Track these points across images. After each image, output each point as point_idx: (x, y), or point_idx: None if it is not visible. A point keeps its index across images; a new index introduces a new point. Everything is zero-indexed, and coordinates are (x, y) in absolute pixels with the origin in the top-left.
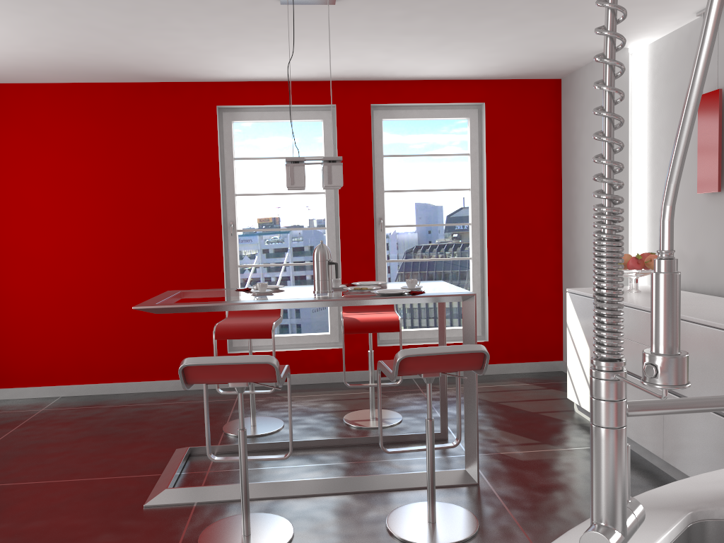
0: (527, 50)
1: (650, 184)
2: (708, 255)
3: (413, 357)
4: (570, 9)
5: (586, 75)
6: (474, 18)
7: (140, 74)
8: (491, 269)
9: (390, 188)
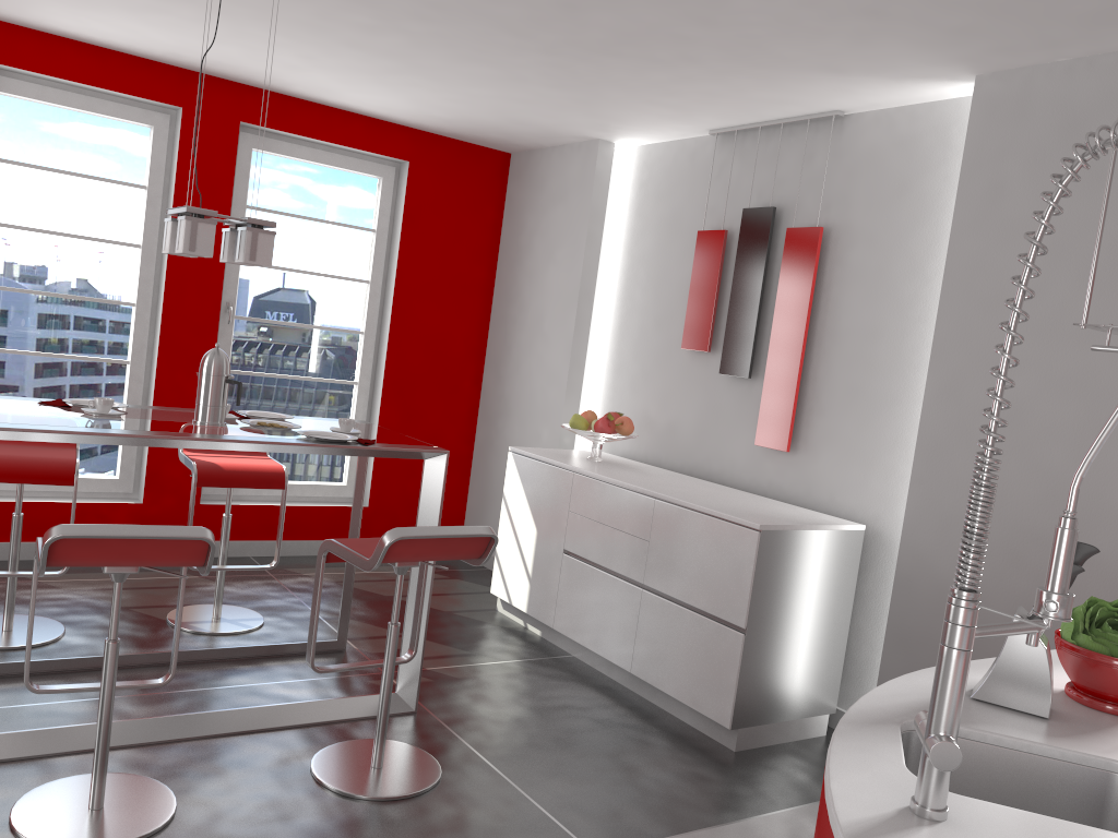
0: (496, 111)
1: (618, 324)
2: (682, 425)
3: (407, 539)
4: (584, 85)
5: (552, 161)
6: (462, 59)
7: None
8: (385, 402)
9: None
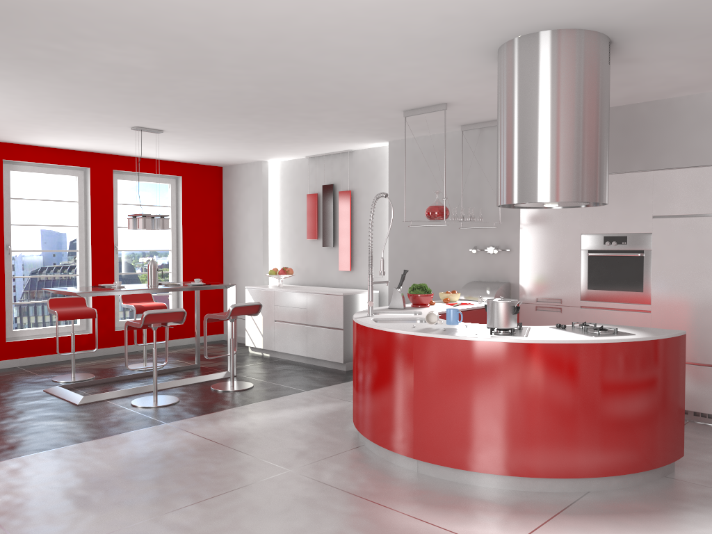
0: (221, 156)
1: (280, 233)
2: (311, 268)
3: (236, 307)
4: (258, 148)
5: (242, 169)
6: (213, 145)
7: None
8: (184, 278)
9: (122, 225)
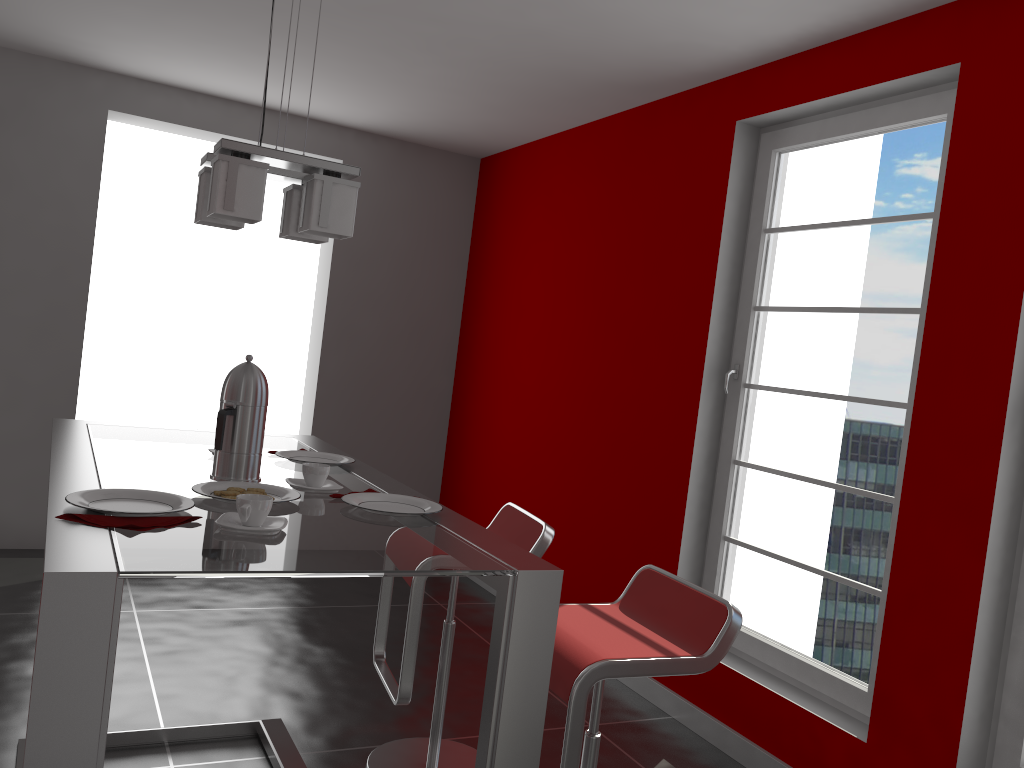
0: None
1: None
2: None
3: None
4: None
5: None
6: None
7: (613, 84)
8: None
9: None
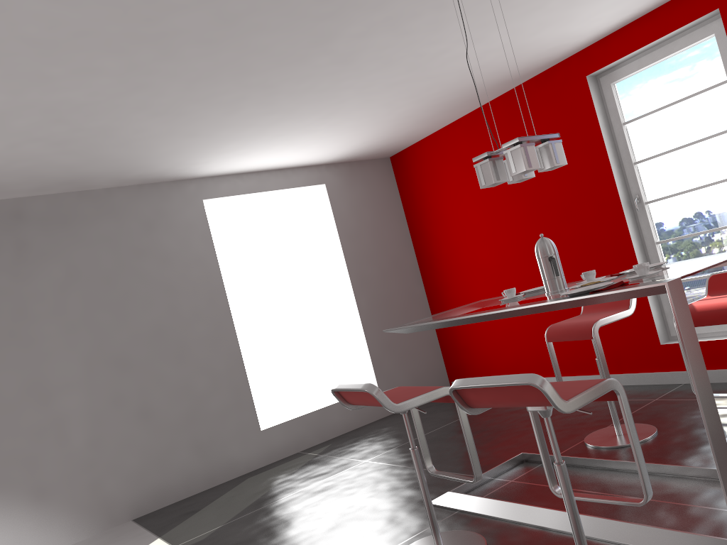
0: None
1: None
2: None
3: (468, 389)
4: None
5: None
6: None
7: (503, 82)
8: None
9: None
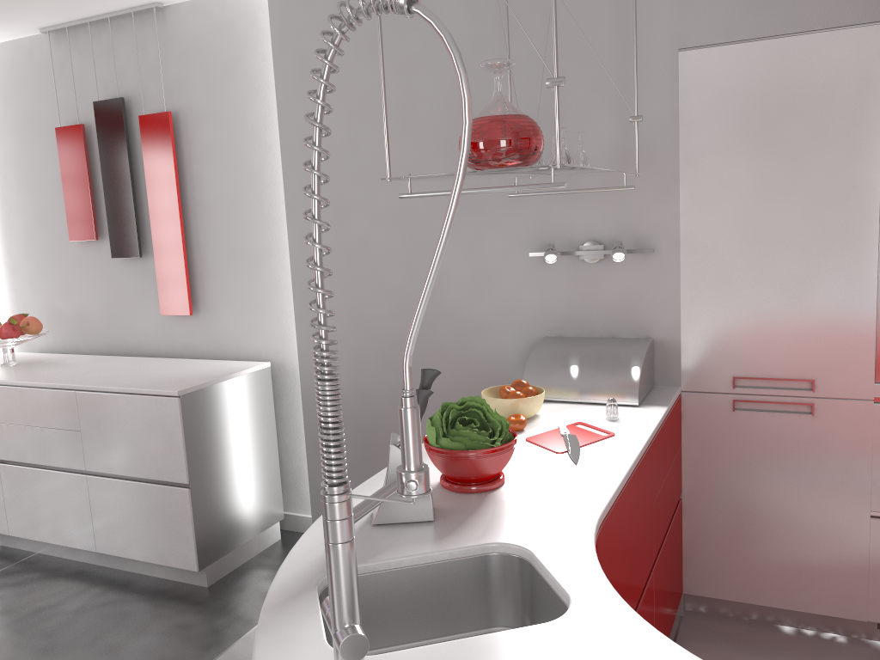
0: None
1: (1, 228)
2: (91, 311)
3: None
4: None
5: None
6: None
7: None
8: None
9: None
